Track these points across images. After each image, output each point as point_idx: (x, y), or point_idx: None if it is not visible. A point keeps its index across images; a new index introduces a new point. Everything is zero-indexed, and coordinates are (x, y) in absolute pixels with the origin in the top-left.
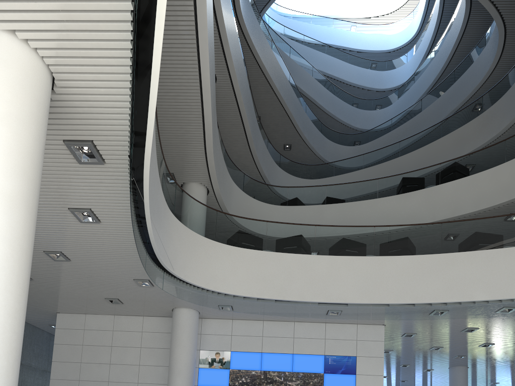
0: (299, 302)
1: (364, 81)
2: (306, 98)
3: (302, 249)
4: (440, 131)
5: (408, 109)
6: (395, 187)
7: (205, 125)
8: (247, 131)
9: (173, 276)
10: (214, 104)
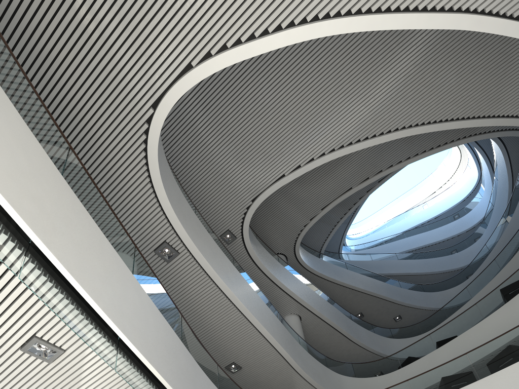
0: None
1: (451, 232)
2: (399, 276)
3: None
4: None
5: (495, 229)
6: (496, 301)
7: (284, 356)
8: (343, 332)
9: None
10: (288, 338)
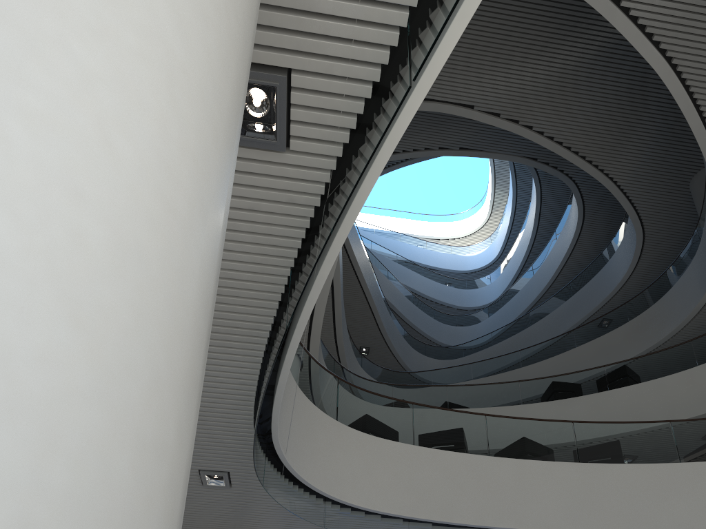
0: (472, 528)
1: (443, 297)
2: None
3: (469, 447)
4: (573, 341)
5: (512, 322)
6: (545, 392)
7: None
8: (337, 308)
9: (277, 467)
10: None
